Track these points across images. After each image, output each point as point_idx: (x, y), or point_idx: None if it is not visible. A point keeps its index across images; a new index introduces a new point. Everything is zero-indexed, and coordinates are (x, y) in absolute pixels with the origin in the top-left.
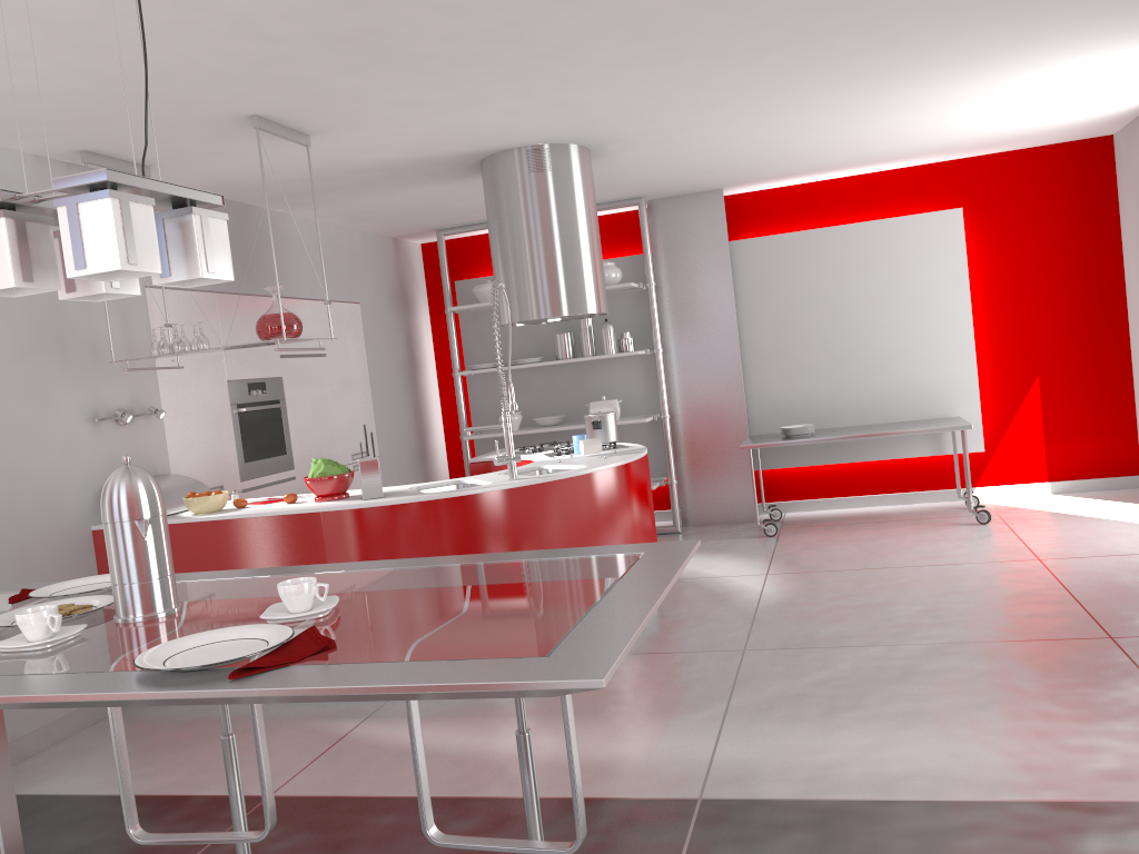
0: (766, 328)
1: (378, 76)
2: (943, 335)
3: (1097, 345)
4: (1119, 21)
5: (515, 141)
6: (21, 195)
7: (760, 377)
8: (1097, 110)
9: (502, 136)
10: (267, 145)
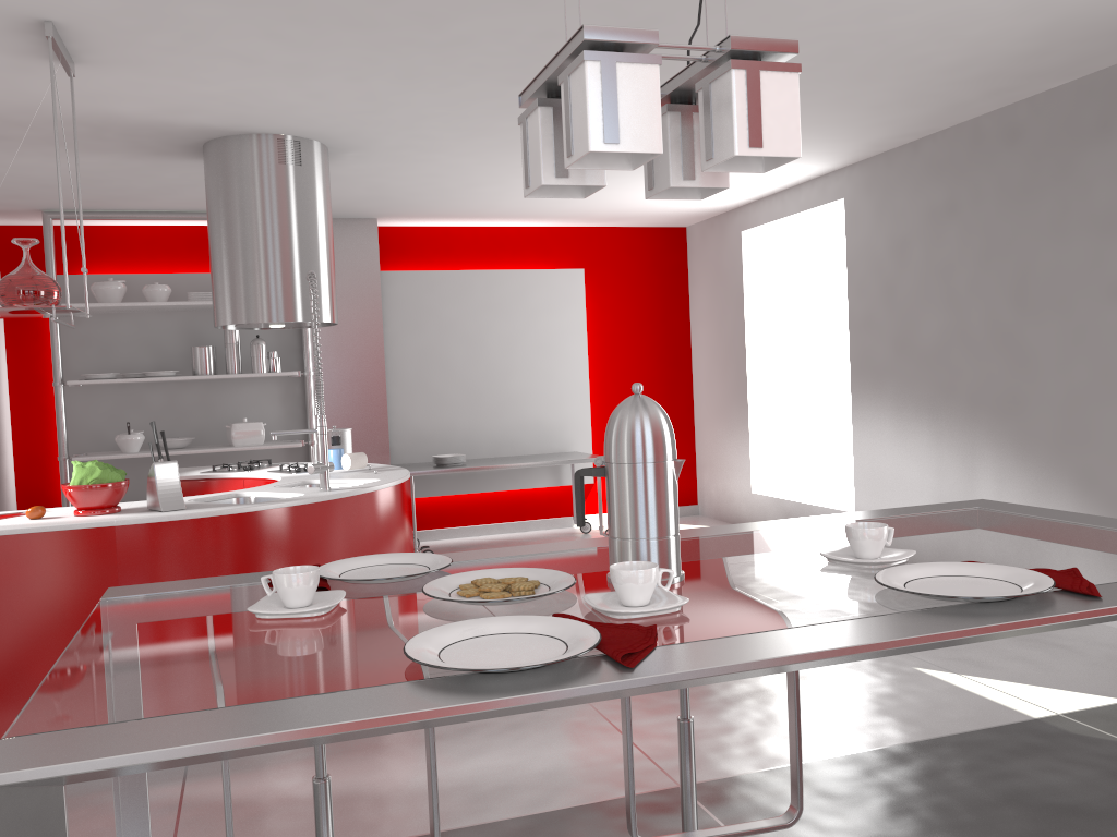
0: (411, 360)
1: (255, 17)
2: (565, 378)
3: (671, 396)
4: (806, 136)
5: (274, 126)
6: (660, 43)
7: (403, 407)
8: (704, 204)
9: (271, 117)
10: (5, 61)
